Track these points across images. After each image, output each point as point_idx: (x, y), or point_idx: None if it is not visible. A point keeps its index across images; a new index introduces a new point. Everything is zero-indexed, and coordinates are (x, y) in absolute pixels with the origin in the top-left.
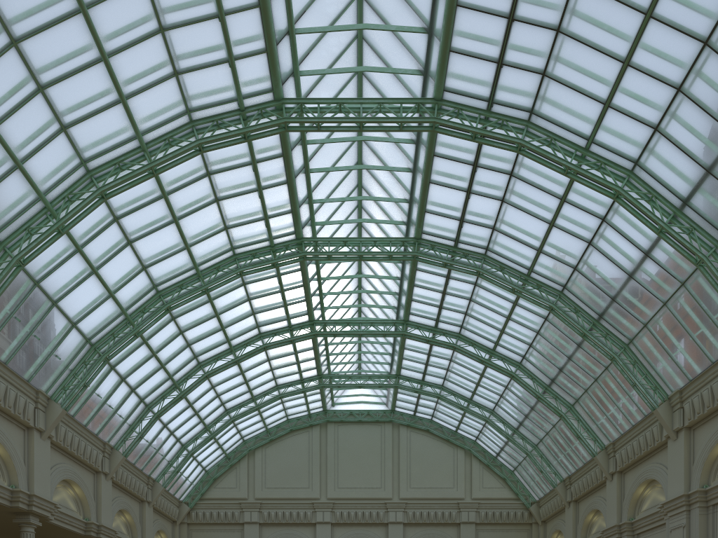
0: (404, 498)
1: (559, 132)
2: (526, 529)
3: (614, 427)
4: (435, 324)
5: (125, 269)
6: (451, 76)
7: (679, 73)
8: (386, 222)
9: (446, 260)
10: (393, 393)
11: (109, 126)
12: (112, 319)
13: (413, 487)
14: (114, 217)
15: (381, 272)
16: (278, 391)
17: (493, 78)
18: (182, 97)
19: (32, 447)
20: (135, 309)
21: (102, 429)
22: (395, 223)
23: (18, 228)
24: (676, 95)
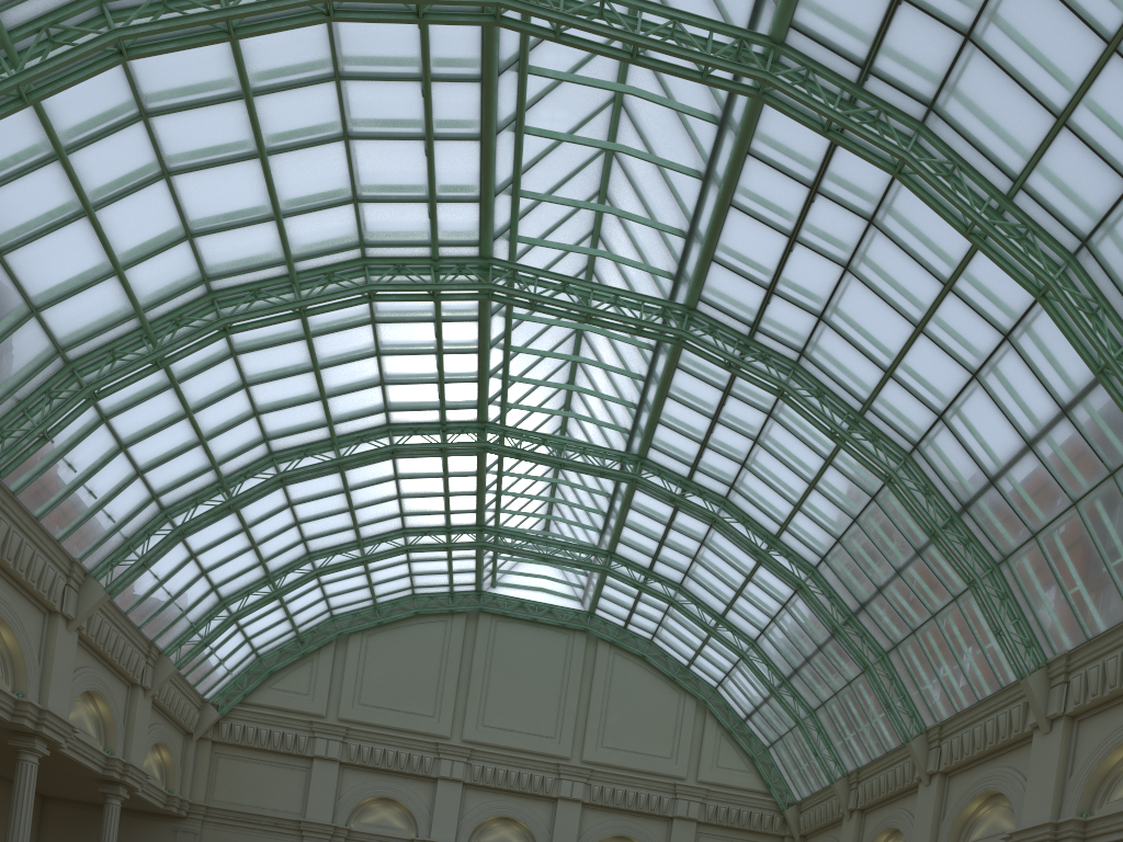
0: (589, 761)
1: (969, 156)
2: None
3: (947, 699)
4: (688, 474)
5: (152, 226)
6: None
7: None
8: (641, 267)
9: (733, 358)
10: (597, 583)
11: None
12: (114, 322)
13: (606, 746)
14: (141, 110)
15: (614, 364)
16: (405, 540)
17: (880, 22)
18: None
19: None
20: (162, 314)
21: (69, 533)
22: (655, 273)
23: None
24: None
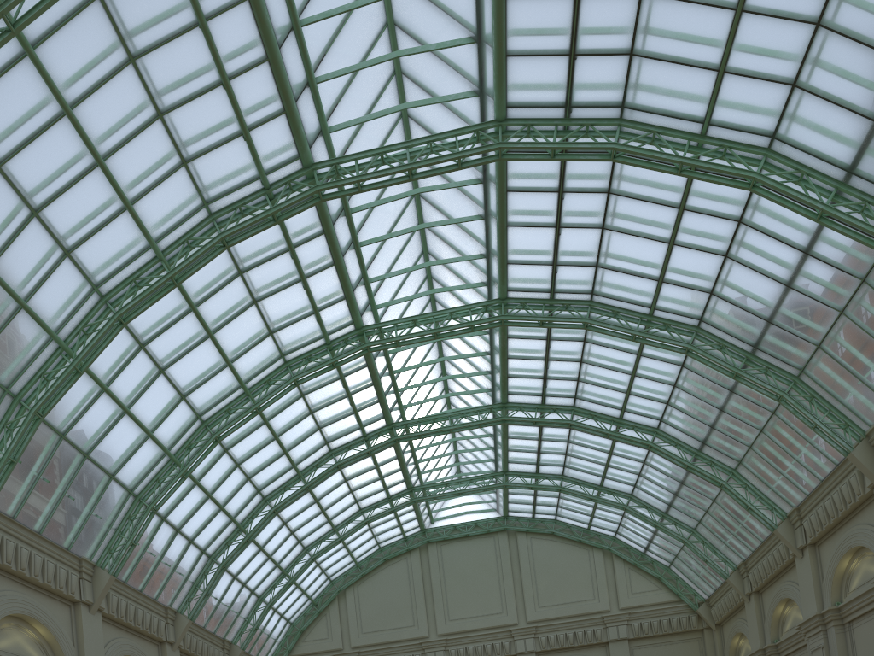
0: (532, 621)
1: (663, 122)
2: (696, 637)
3: (796, 488)
4: (541, 401)
5: (161, 402)
6: (513, 86)
7: (816, 1)
8: (462, 287)
9: (543, 318)
10: (503, 495)
11: (117, 240)
12: (155, 463)
13: (542, 605)
14: (140, 344)
15: (467, 351)
16: (363, 516)
17: (566, 75)
18: (196, 189)
19: (80, 624)
20: (180, 446)
21: (160, 592)
22: (473, 287)
23: (32, 376)
24: (816, 32)
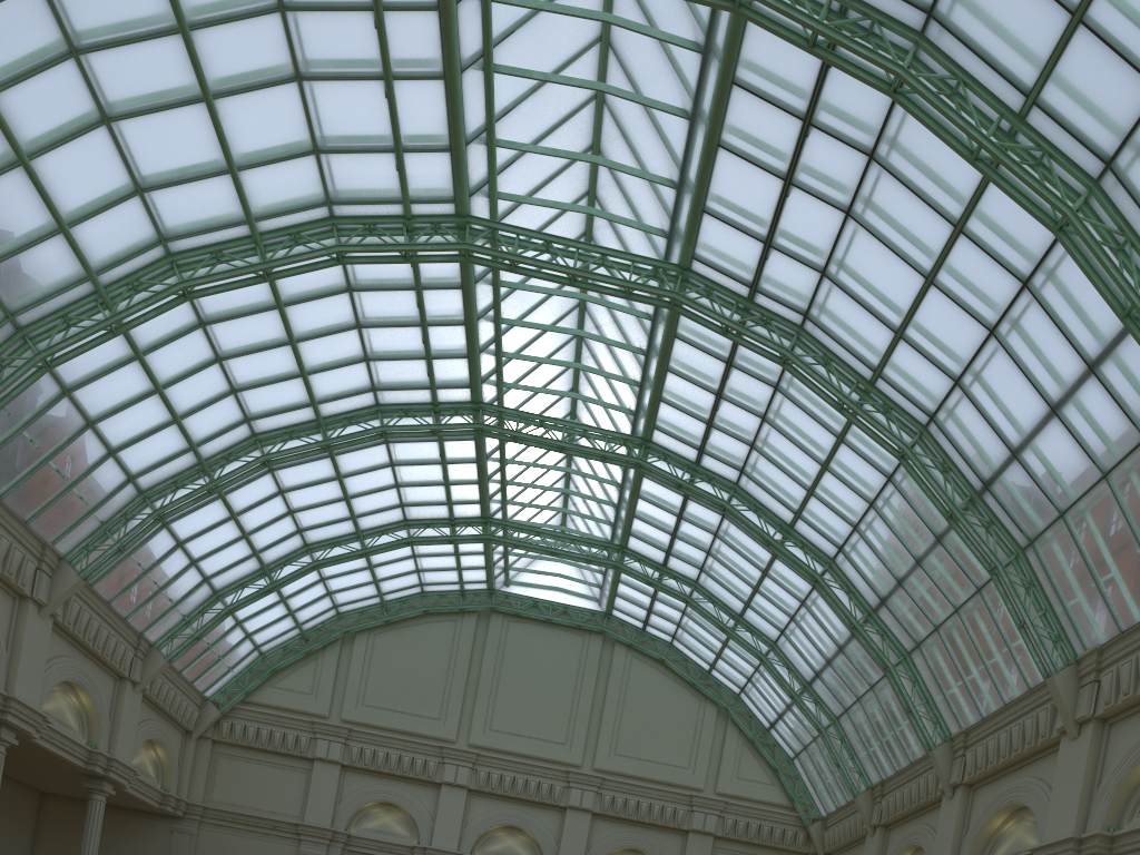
0: (601, 769)
1: (975, 69)
2: None
3: (973, 703)
4: (696, 458)
5: (96, 179)
6: None
7: None
8: (631, 224)
9: (729, 322)
10: (612, 581)
11: None
12: (65, 285)
13: (620, 753)
14: (70, 46)
15: (616, 338)
16: (408, 533)
17: None
18: None
19: None
20: (118, 278)
21: (38, 514)
22: (646, 230)
23: None
24: None
